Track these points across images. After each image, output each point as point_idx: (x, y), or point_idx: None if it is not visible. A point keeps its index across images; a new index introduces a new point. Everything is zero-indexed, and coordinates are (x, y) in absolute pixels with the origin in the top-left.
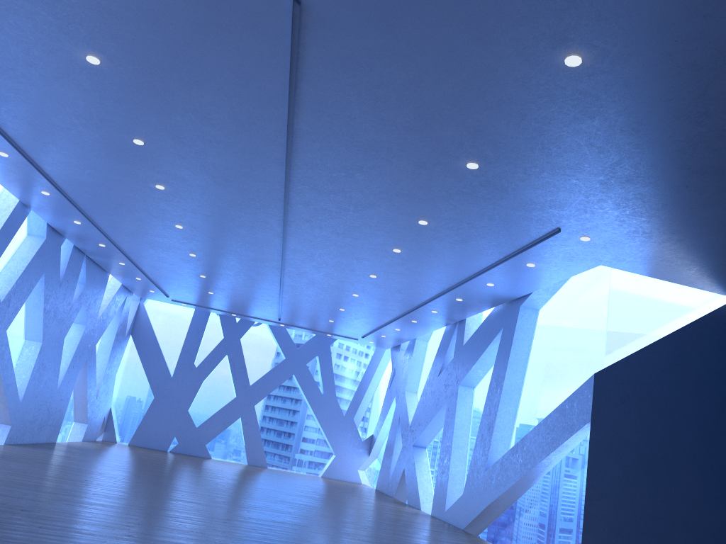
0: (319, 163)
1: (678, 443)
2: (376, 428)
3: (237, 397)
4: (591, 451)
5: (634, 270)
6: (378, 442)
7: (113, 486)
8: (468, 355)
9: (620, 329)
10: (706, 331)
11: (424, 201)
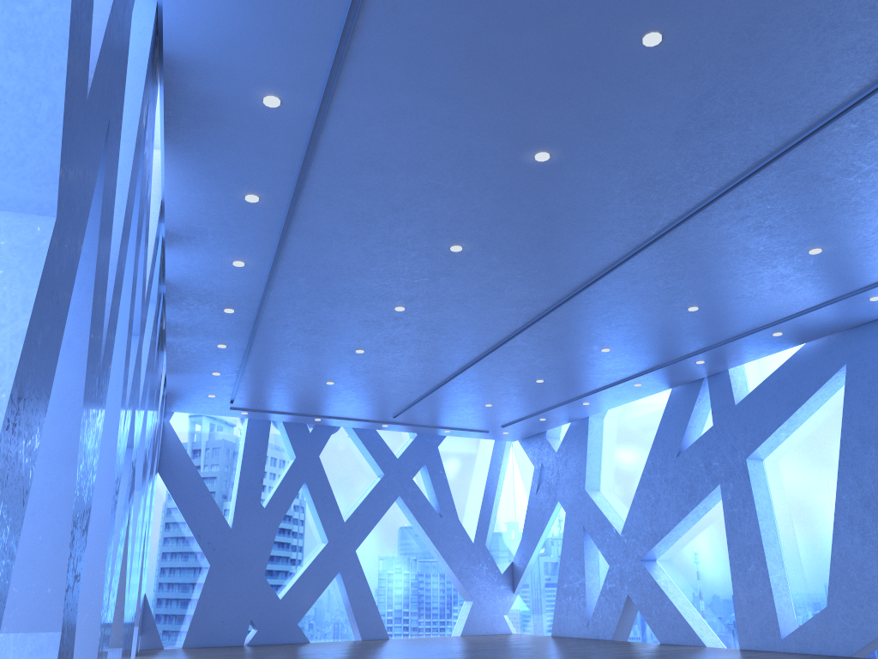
0: None
1: None
2: (520, 551)
3: (330, 541)
4: None
5: None
6: (526, 570)
7: None
8: (757, 416)
9: None
10: None
11: None
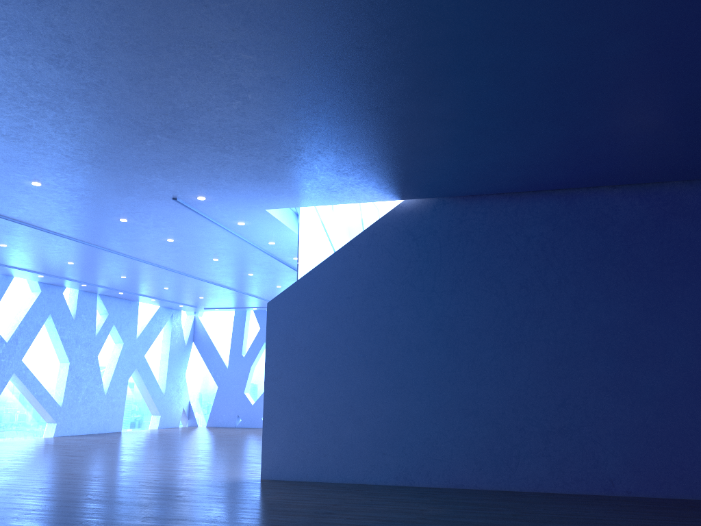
0: (1, 209)
1: (349, 346)
2: None
3: None
4: (267, 369)
5: (288, 205)
6: None
7: (34, 452)
8: None
9: (310, 257)
10: (373, 239)
11: (86, 209)
